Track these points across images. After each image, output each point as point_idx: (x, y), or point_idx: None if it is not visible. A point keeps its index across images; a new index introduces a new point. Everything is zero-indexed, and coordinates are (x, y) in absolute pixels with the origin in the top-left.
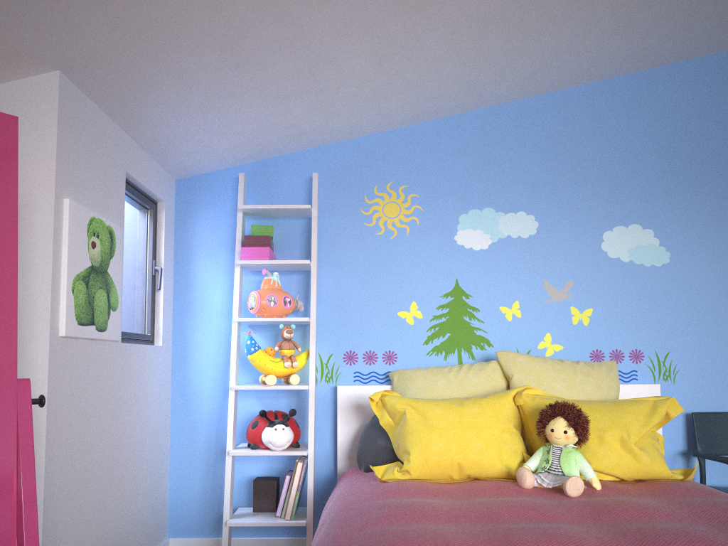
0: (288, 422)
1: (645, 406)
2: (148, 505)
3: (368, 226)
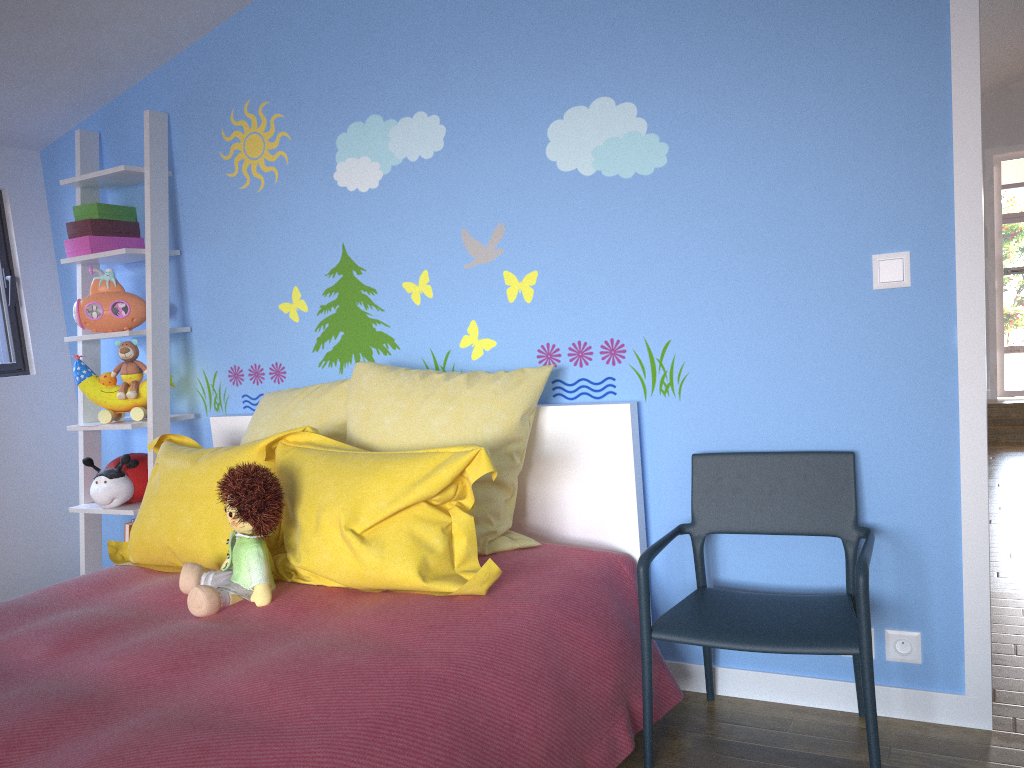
0: (131, 471)
1: (426, 464)
2: (32, 564)
3: (231, 177)
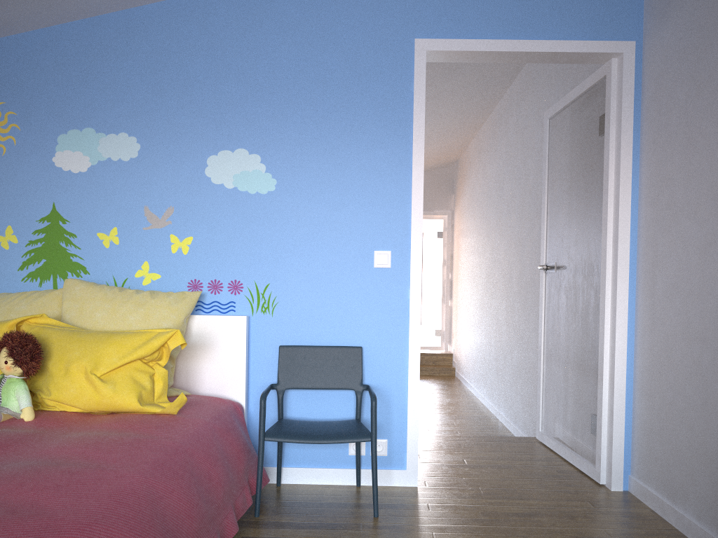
0: None
1: (142, 338)
2: None
3: None
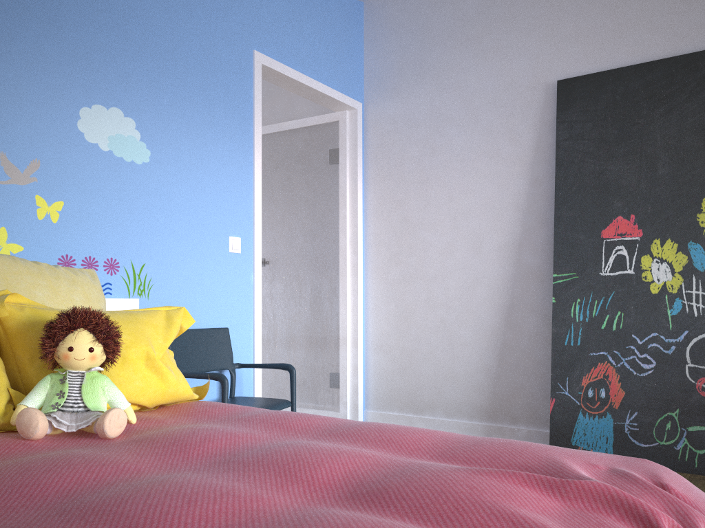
0: None
1: (160, 317)
2: None
3: None
